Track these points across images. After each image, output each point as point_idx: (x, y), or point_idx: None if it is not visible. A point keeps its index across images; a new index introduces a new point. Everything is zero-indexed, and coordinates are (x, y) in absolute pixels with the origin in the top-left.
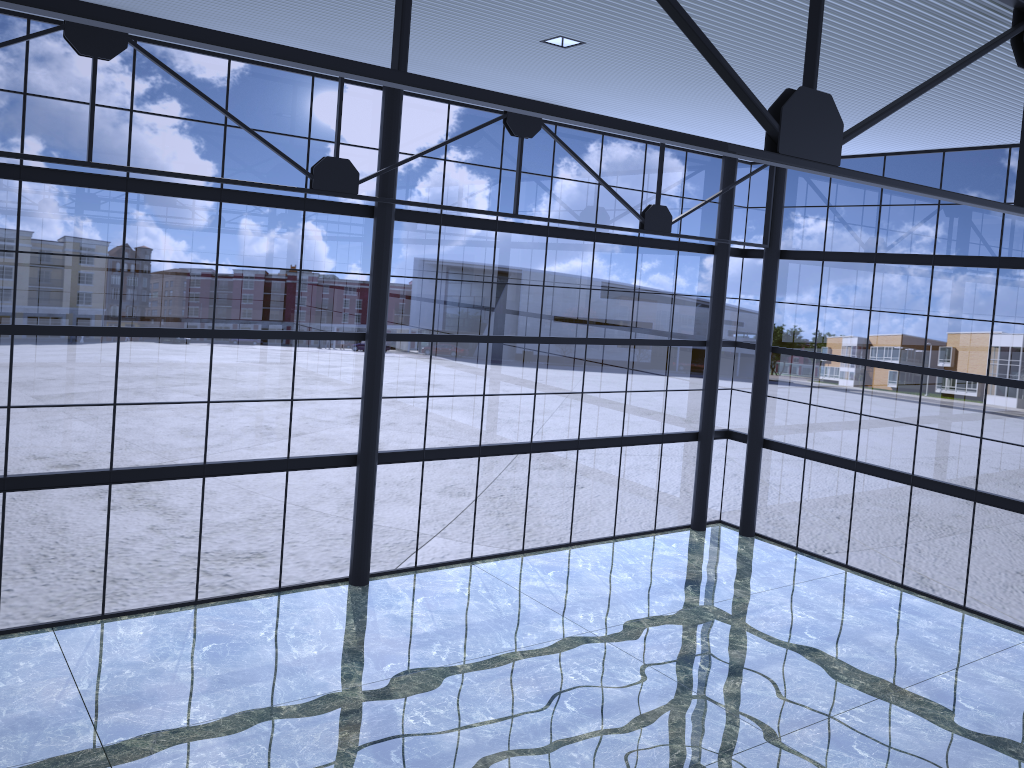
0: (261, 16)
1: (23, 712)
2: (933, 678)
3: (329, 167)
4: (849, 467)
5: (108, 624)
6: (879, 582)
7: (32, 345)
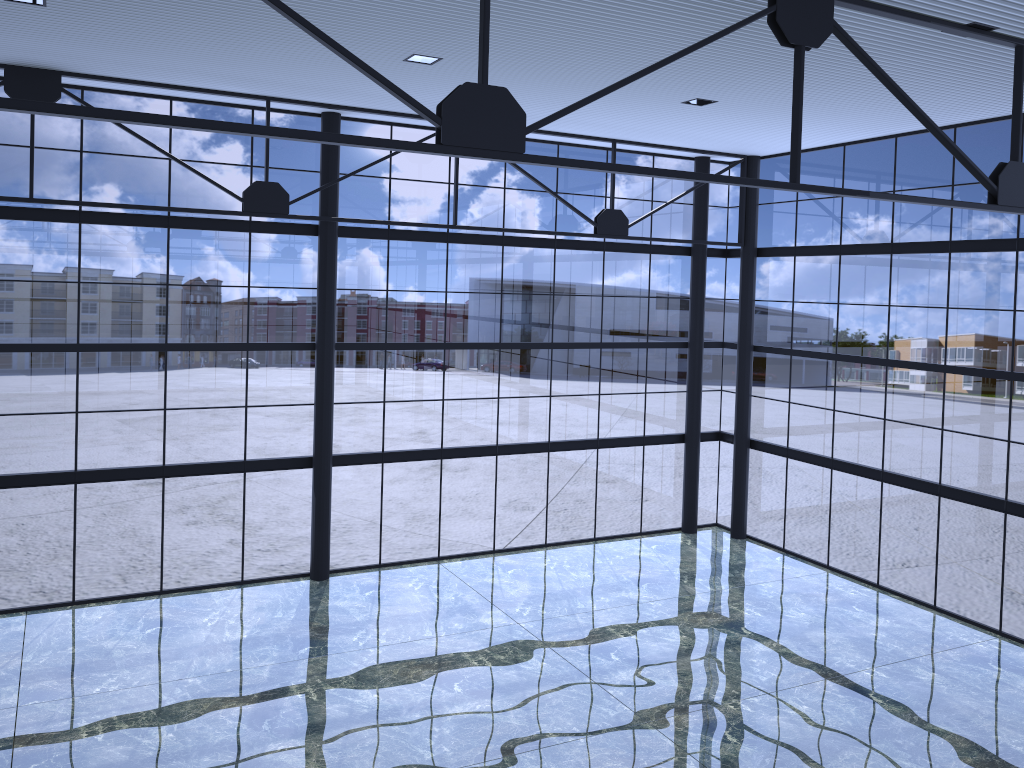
0: (158, 59)
1: None
2: (855, 673)
3: (259, 190)
4: (826, 465)
5: (75, 609)
6: (855, 582)
7: (147, 376)
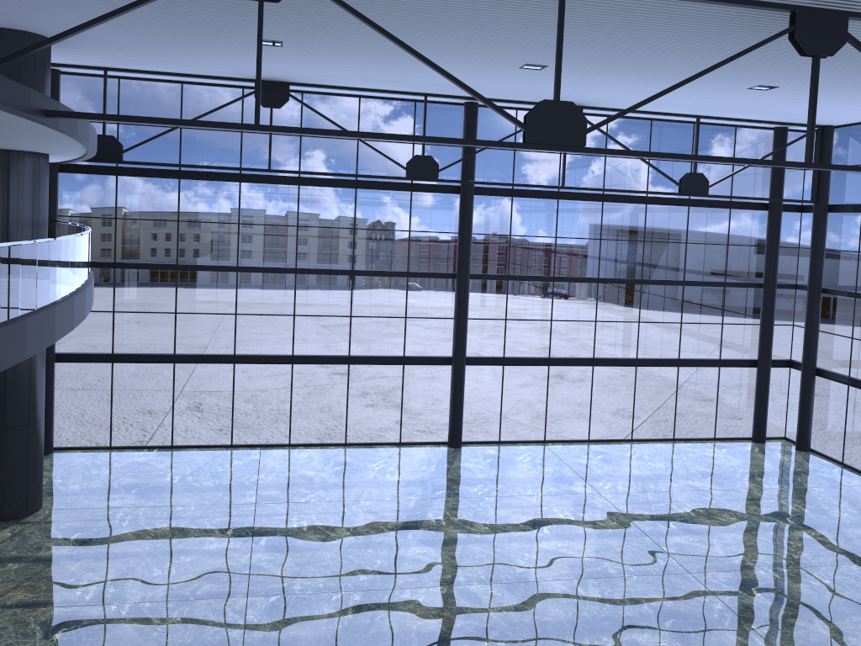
0: (351, 73)
1: (226, 483)
2: None
3: (417, 162)
4: None
5: (290, 449)
6: None
7: (341, 294)
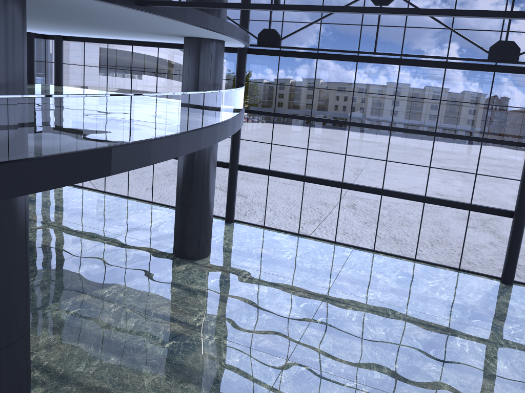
0: None
1: (318, 268)
2: None
3: (499, 46)
4: None
5: (373, 254)
6: None
7: (468, 145)
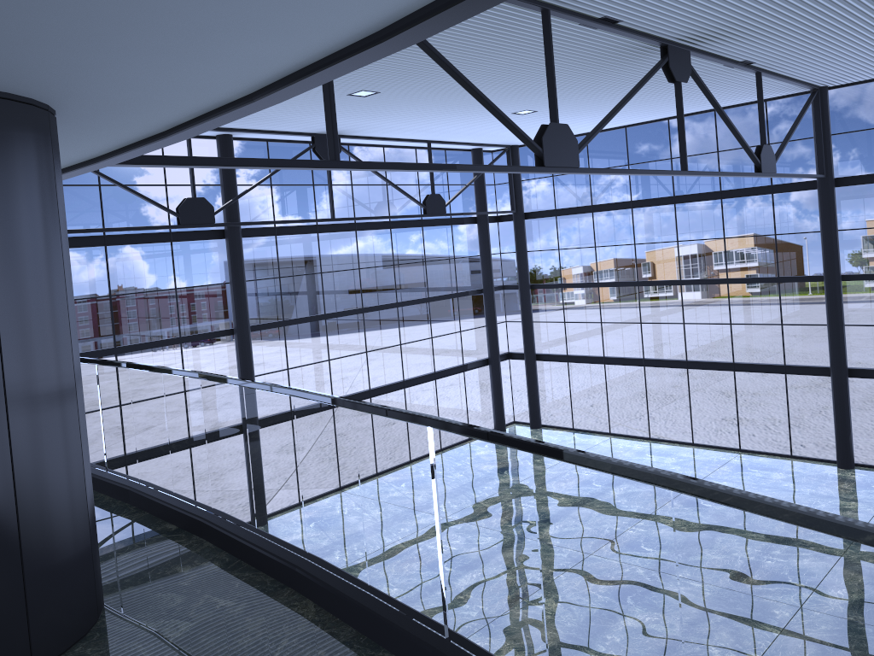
0: None
1: None
2: None
3: (190, 206)
4: (600, 362)
5: None
6: (634, 440)
7: None
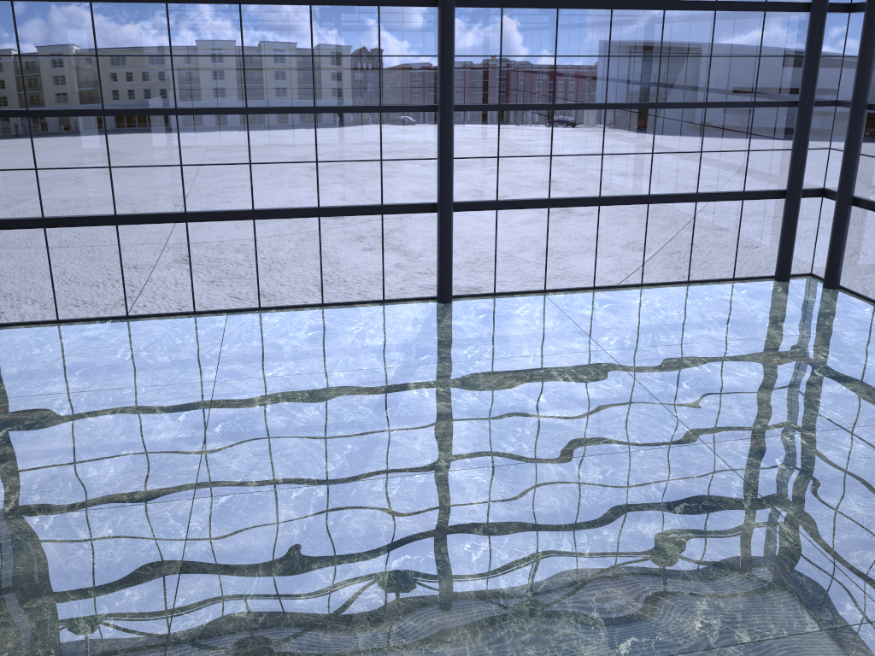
0: None
1: (183, 358)
2: None
3: None
4: None
5: (261, 314)
6: None
7: (335, 131)
